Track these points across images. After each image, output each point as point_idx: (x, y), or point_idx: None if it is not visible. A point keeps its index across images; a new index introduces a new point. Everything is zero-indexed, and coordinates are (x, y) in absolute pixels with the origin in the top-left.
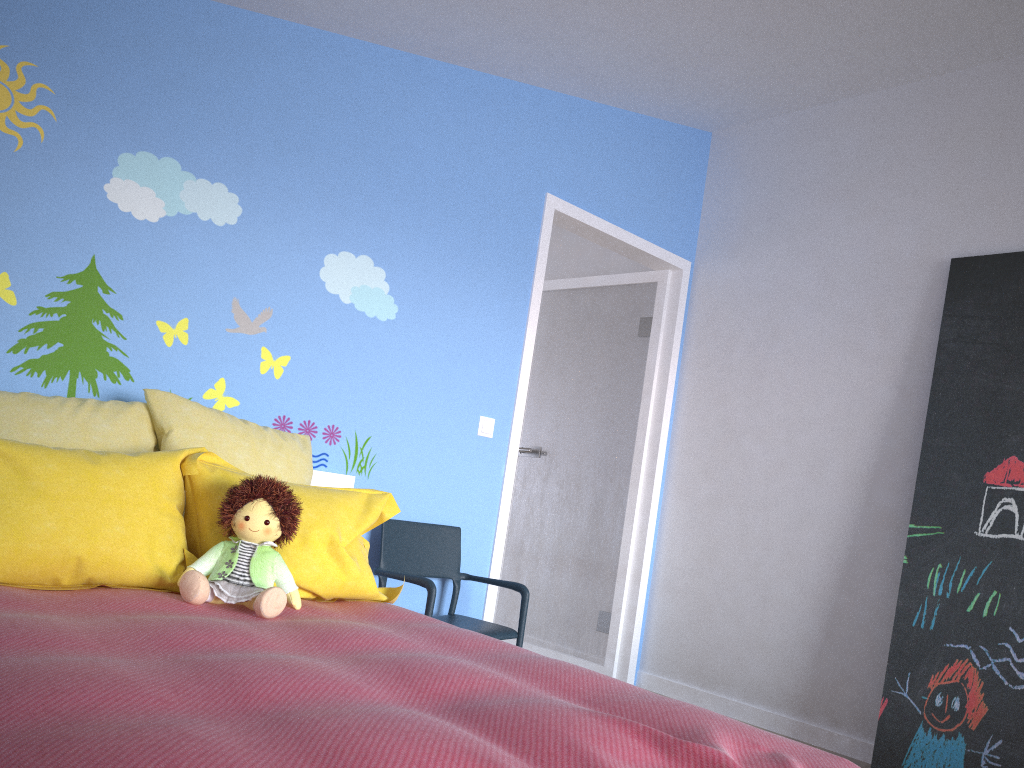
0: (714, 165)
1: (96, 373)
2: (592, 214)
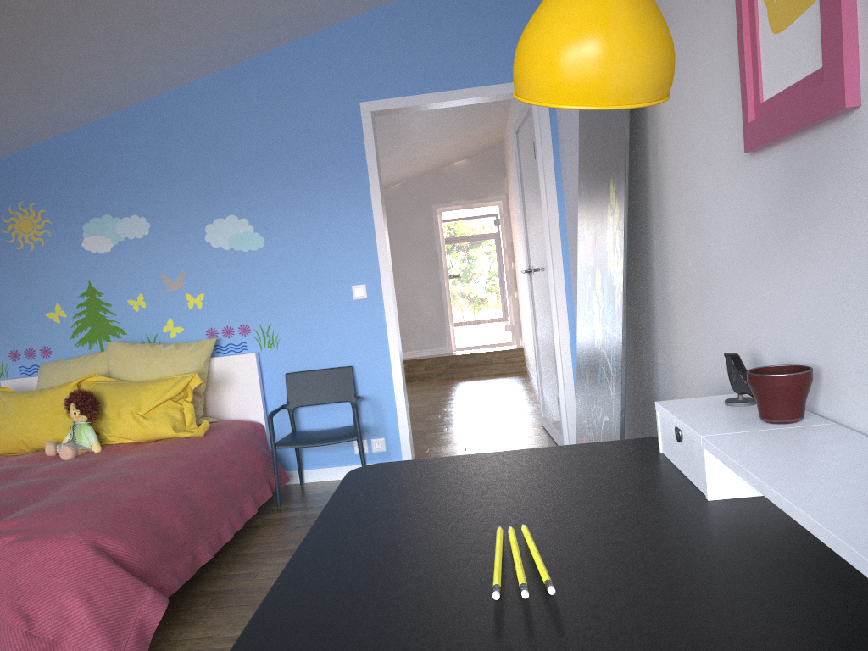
0: None
1: (109, 336)
2: (410, 96)
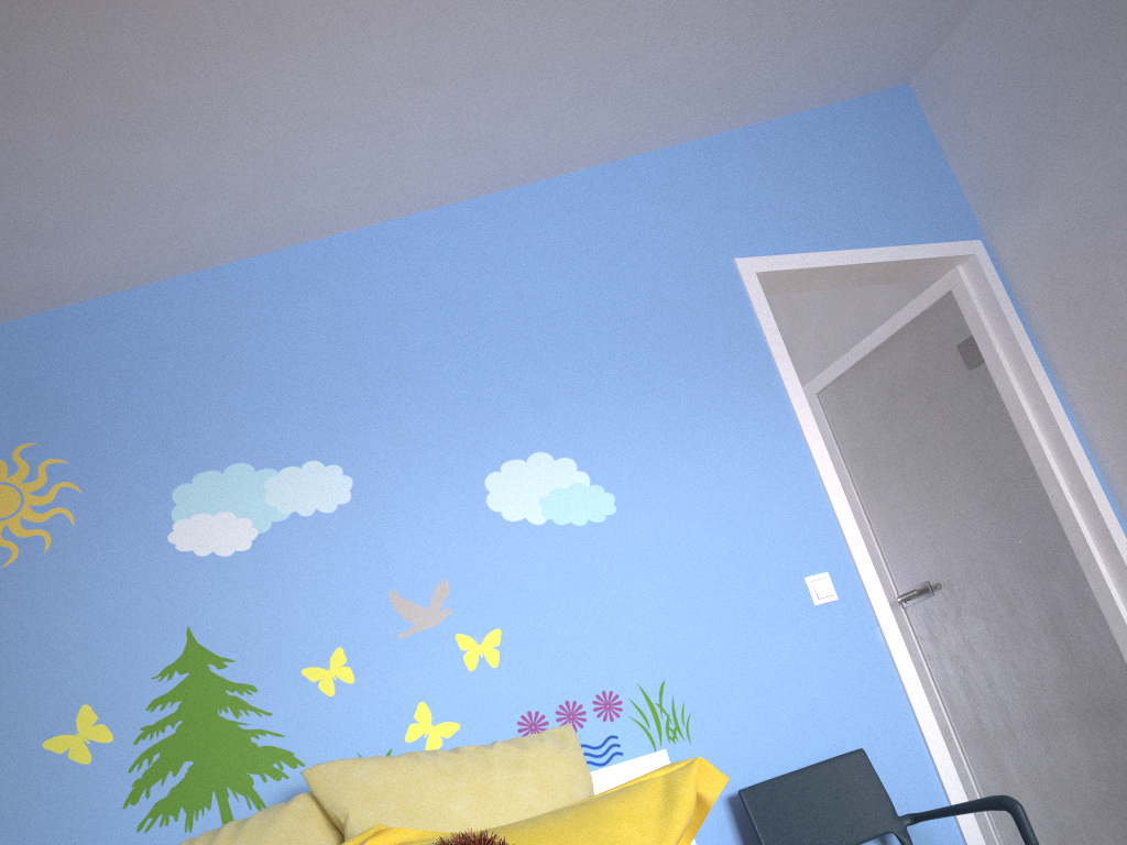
0: (936, 114)
1: (250, 778)
2: (809, 252)
